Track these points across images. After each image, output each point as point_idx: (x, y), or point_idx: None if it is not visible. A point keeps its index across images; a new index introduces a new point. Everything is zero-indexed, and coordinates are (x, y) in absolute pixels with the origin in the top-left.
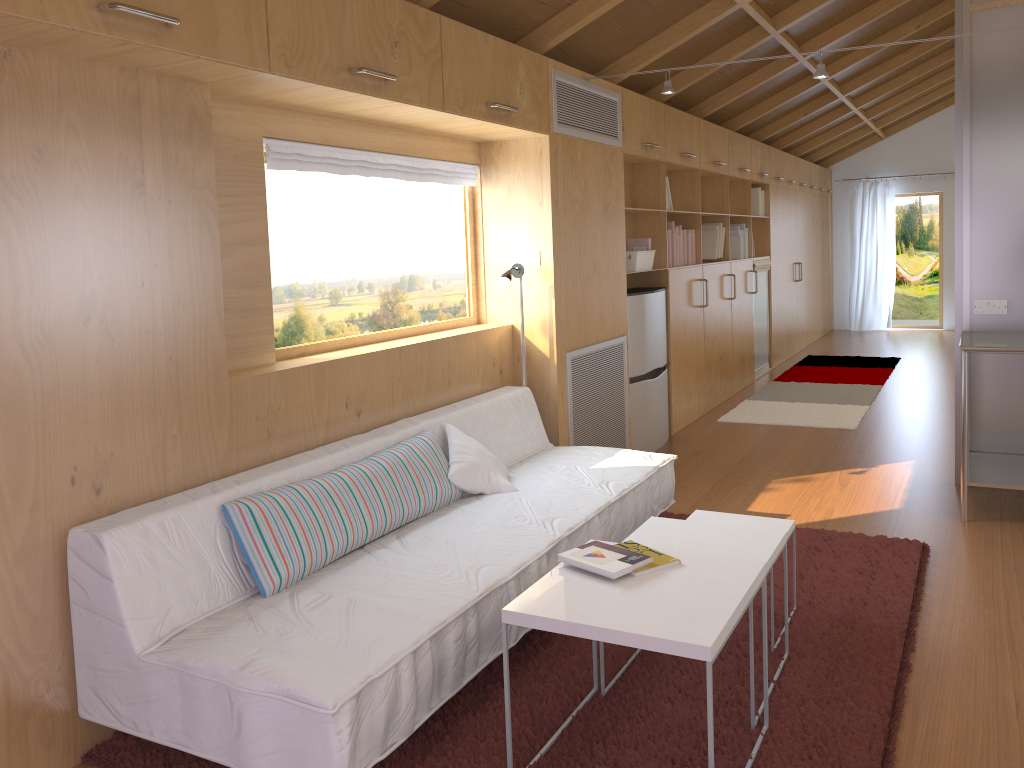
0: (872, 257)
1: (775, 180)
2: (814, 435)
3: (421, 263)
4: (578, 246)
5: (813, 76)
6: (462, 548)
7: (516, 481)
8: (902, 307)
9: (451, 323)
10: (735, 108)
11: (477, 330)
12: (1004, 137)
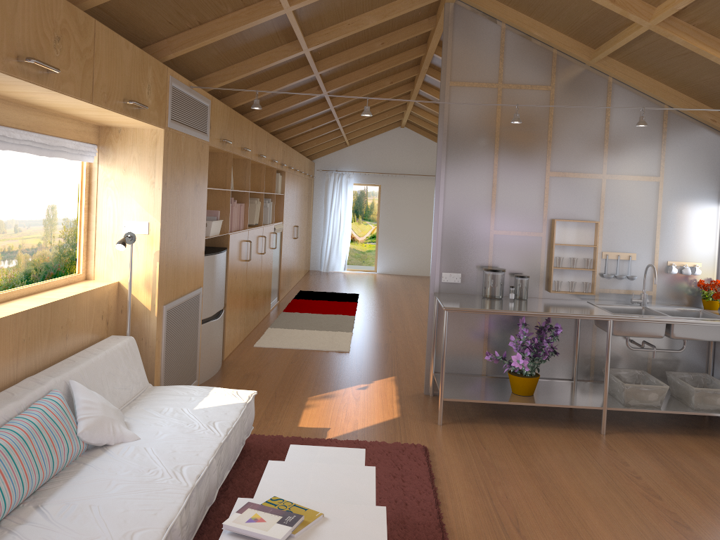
0: (337, 223)
1: (288, 168)
2: (324, 357)
3: (5, 210)
4: (177, 218)
5: (362, 114)
6: (109, 514)
7: (134, 428)
8: (353, 257)
9: (64, 280)
10: (272, 117)
11: (91, 288)
12: (465, 169)
